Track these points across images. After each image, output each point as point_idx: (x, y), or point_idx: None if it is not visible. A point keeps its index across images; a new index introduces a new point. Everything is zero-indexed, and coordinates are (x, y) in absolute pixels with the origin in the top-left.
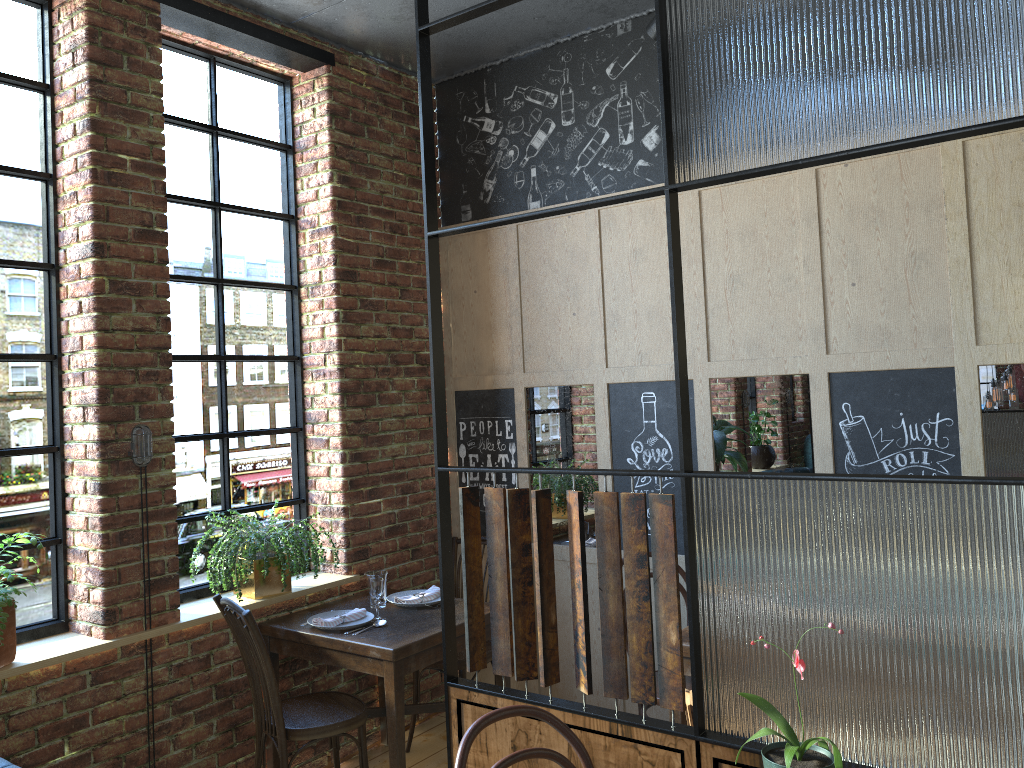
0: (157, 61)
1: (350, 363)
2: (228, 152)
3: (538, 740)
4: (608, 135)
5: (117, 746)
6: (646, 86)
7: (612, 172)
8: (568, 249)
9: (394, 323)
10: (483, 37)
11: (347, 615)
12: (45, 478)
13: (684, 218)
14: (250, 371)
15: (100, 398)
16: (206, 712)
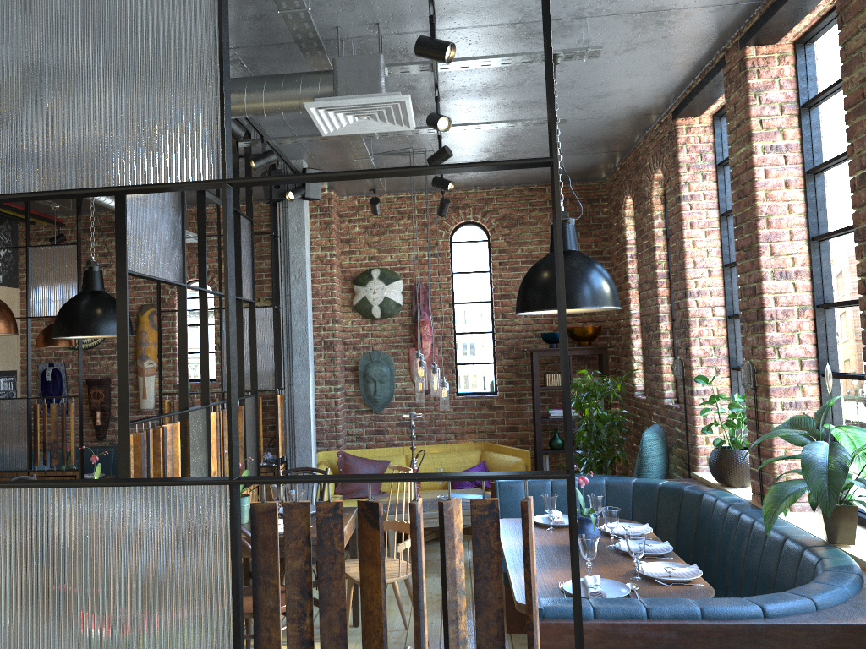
0: None
1: None
2: None
3: None
4: None
5: None
6: None
7: None
8: None
9: None
10: None
11: None
12: None
13: None
14: None
15: None
16: None
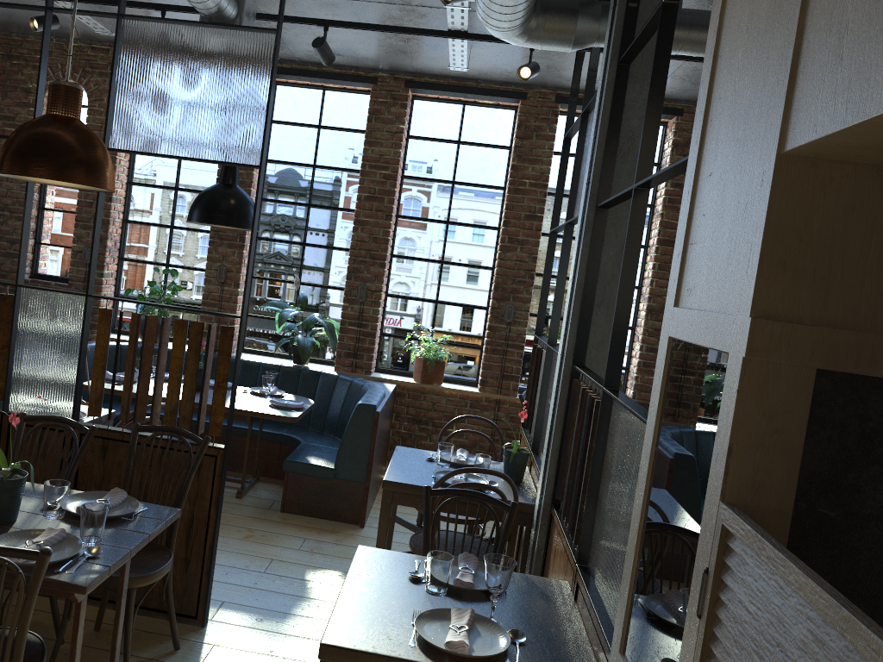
0: (552, 132)
1: (657, 294)
2: None
3: None
4: None
5: (475, 437)
6: None
7: None
8: None
9: None
10: None
11: None
12: (480, 320)
13: None
14: None
15: (494, 288)
16: None
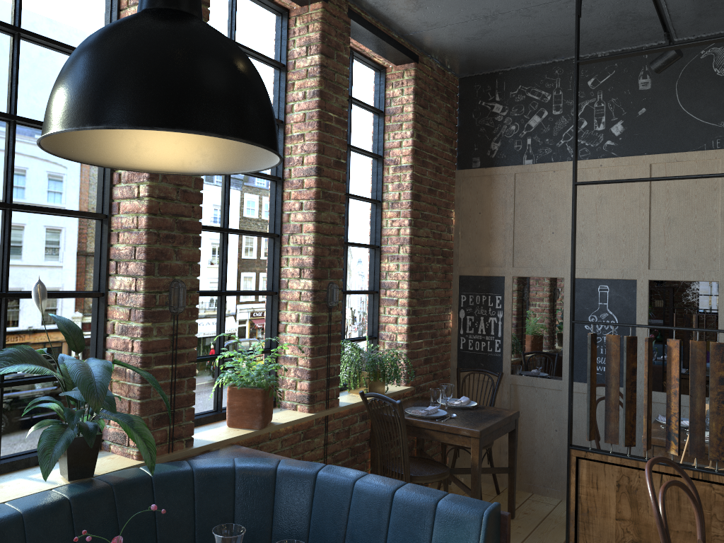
0: (347, 55)
1: (414, 253)
2: (354, 113)
3: (637, 481)
4: (586, 123)
5: None
6: (616, 95)
7: (587, 146)
8: (551, 192)
9: (433, 229)
10: (511, 54)
11: (429, 410)
12: (267, 311)
13: None
14: (356, 253)
15: (315, 263)
16: (346, 463)
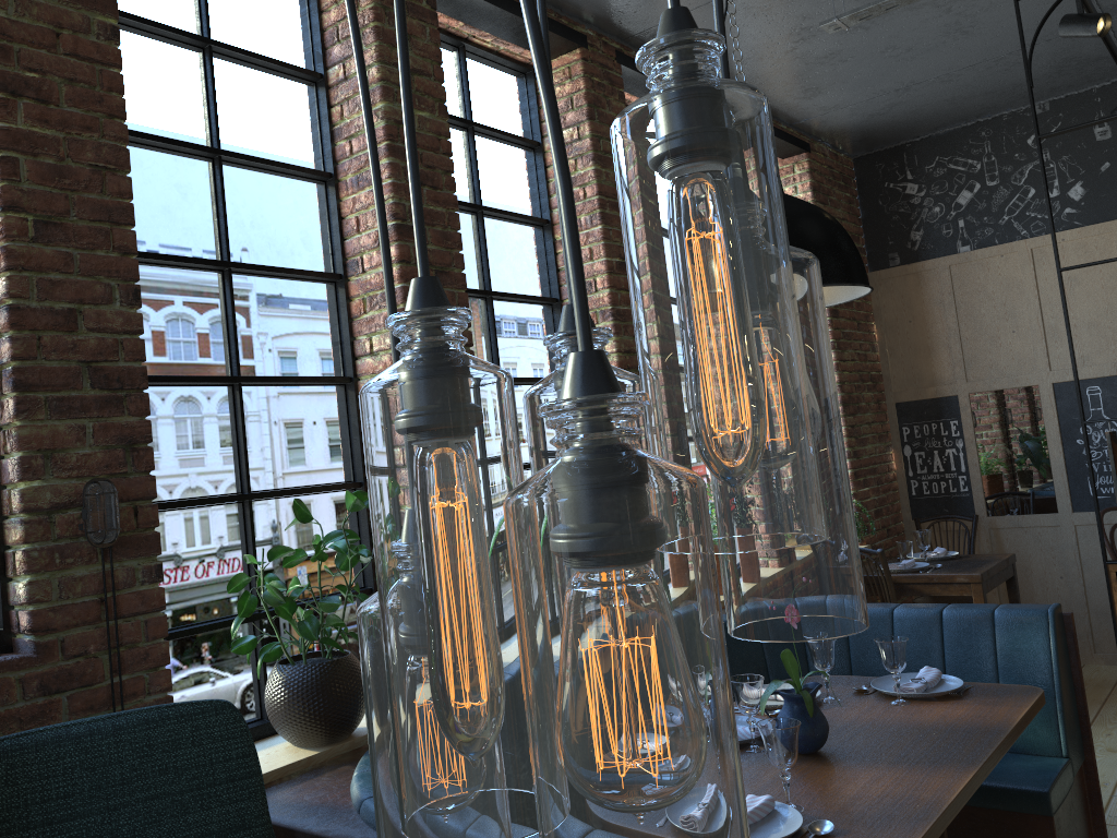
0: None
1: (843, 381)
2: None
3: None
4: (1033, 191)
5: None
6: (1067, 151)
7: (1040, 219)
8: (1002, 281)
9: (857, 349)
10: (923, 122)
11: (905, 563)
12: None
13: (1115, 250)
14: None
15: None
16: None
